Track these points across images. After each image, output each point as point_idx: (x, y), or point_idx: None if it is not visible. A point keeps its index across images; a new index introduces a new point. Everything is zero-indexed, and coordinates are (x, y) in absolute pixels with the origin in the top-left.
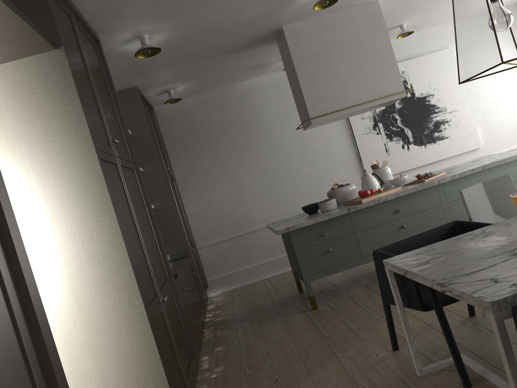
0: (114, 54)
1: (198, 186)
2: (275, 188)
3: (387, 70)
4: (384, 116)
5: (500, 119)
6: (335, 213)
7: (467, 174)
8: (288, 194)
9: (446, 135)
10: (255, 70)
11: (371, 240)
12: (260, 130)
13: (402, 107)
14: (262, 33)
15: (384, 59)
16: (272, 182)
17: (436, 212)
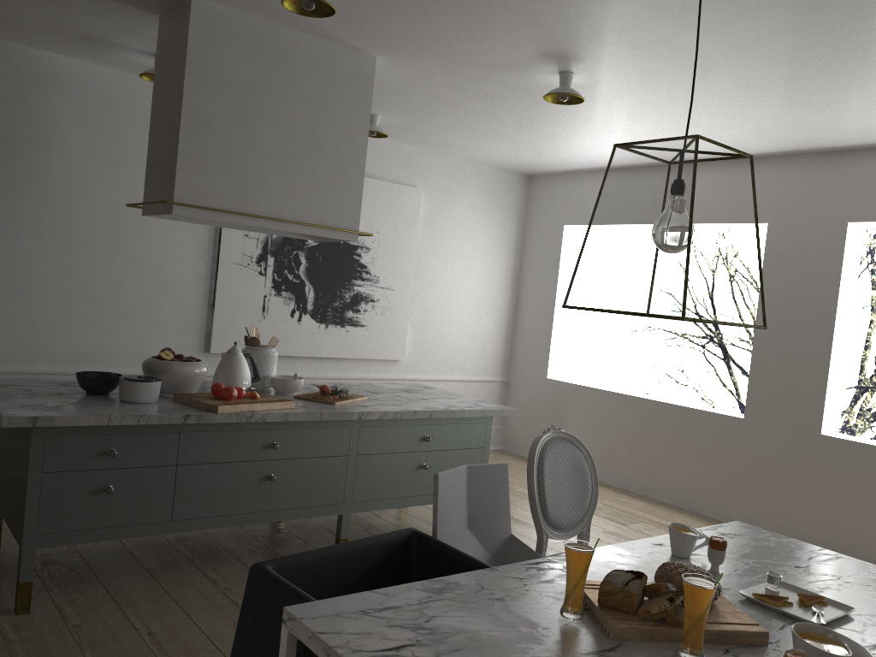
0: None
1: None
2: (16, 296)
3: (345, 183)
4: (284, 249)
5: (441, 328)
6: (157, 417)
7: (406, 417)
8: (39, 318)
9: (364, 321)
10: (78, 43)
11: (203, 488)
12: (33, 164)
13: (316, 246)
14: None
15: (347, 161)
16: (13, 282)
17: (335, 466)
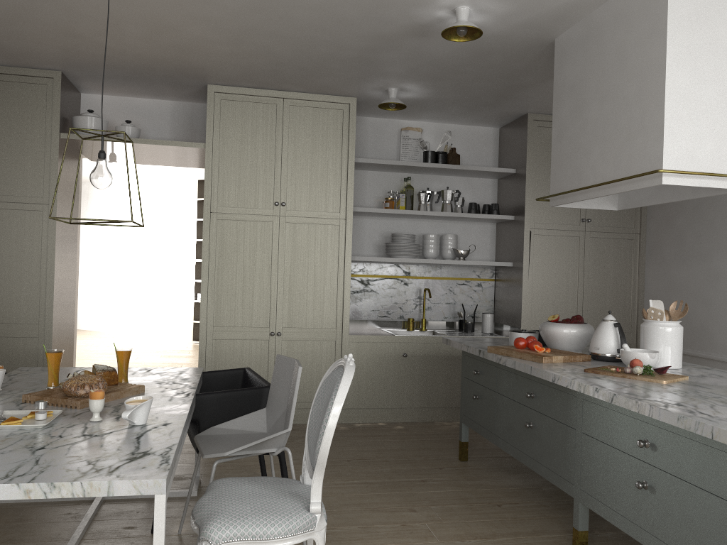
0: (407, 101)
1: (664, 255)
2: None
3: (646, 121)
4: None
5: None
6: (471, 348)
7: (588, 394)
8: None
9: None
10: None
11: (504, 416)
12: None
13: None
14: (545, 51)
15: (648, 96)
16: None
17: (566, 437)
